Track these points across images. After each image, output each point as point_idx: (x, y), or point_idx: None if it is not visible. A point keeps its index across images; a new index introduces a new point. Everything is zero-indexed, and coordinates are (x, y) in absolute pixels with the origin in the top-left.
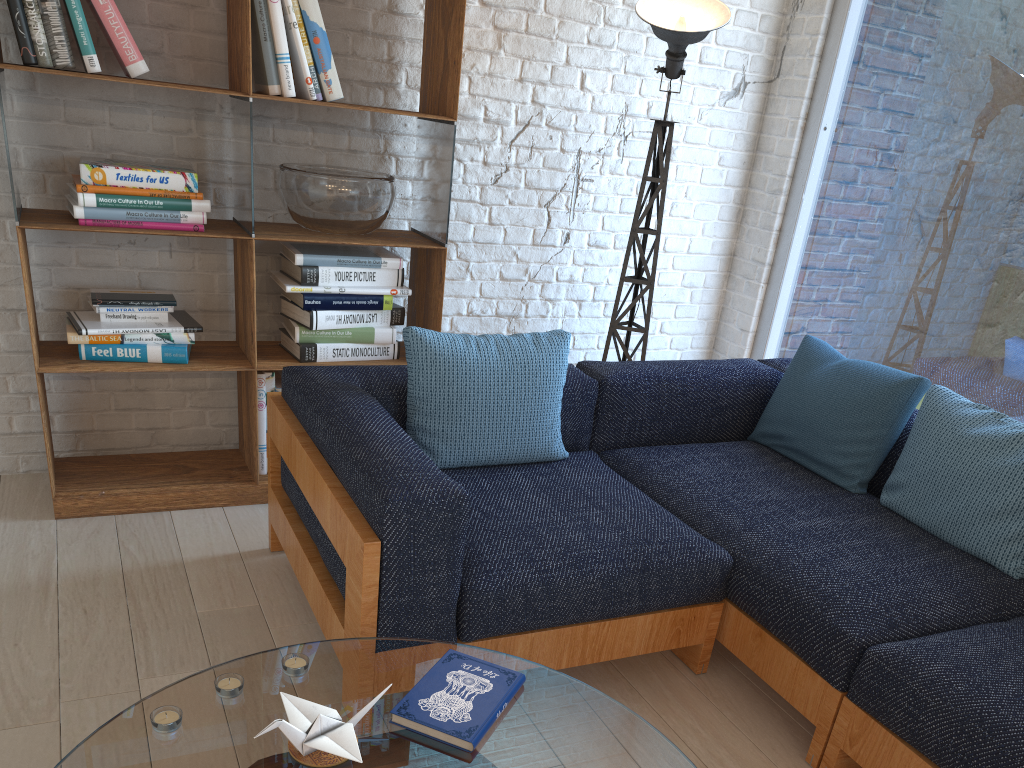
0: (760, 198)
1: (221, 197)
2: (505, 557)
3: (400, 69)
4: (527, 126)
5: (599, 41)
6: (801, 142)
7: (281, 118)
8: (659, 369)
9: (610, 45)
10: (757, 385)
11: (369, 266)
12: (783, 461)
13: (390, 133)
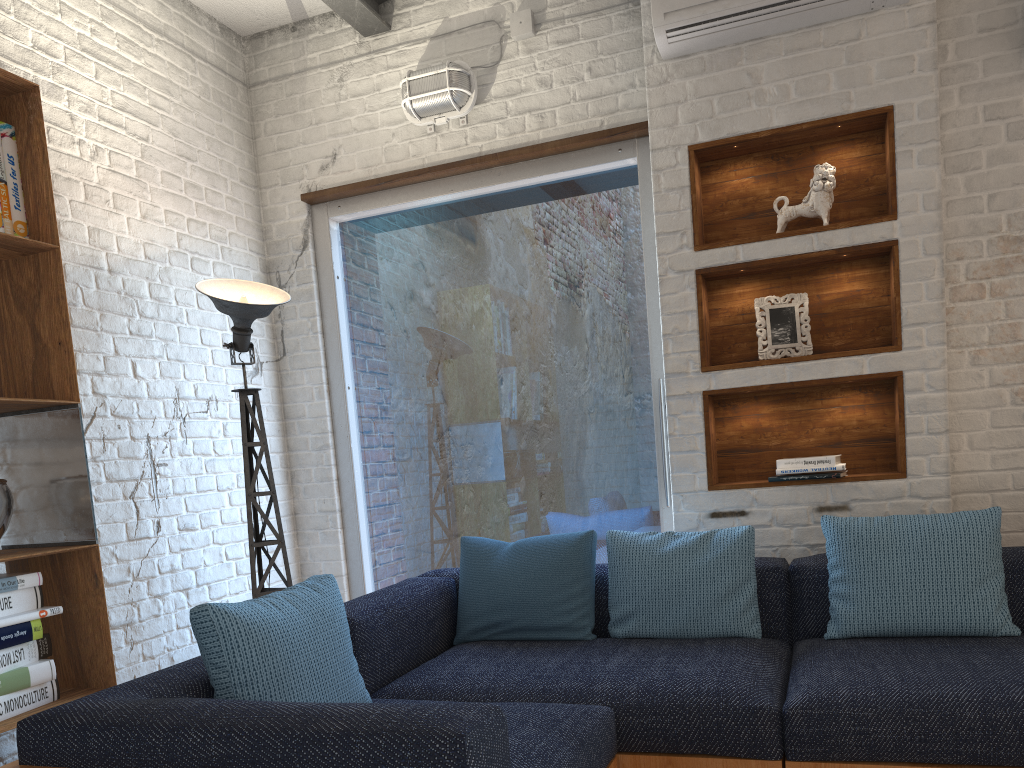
0: (307, 457)
1: None
2: None
3: None
4: (94, 417)
5: (140, 331)
6: (331, 402)
7: None
8: (376, 600)
9: (150, 334)
10: (443, 592)
11: (4, 589)
12: (512, 643)
13: None
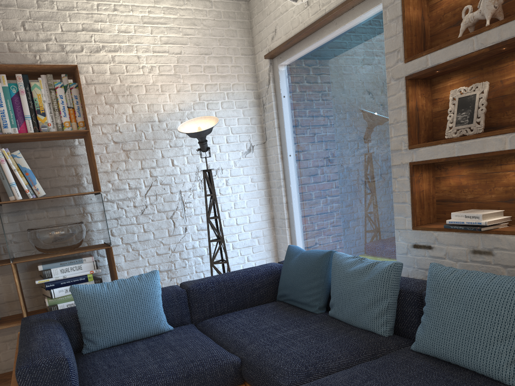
0: (275, 191)
1: (7, 249)
2: (108, 385)
3: (82, 177)
4: (151, 186)
5: (175, 145)
6: (283, 163)
7: (29, 209)
8: (219, 277)
9: (181, 145)
10: (273, 273)
11: (77, 263)
12: (288, 306)
13: (84, 204)
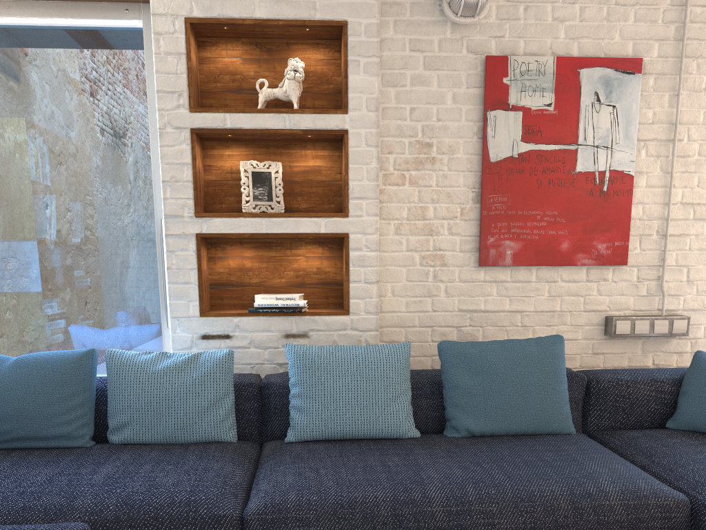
0: None
1: None
2: None
3: None
4: None
5: None
6: None
7: None
8: None
9: None
10: None
11: None
12: (11, 452)
13: None
